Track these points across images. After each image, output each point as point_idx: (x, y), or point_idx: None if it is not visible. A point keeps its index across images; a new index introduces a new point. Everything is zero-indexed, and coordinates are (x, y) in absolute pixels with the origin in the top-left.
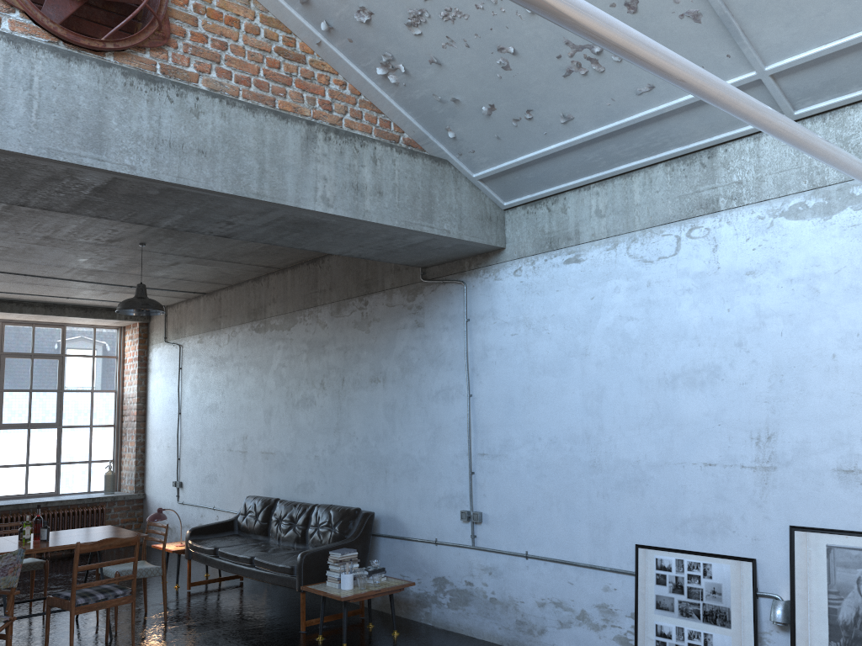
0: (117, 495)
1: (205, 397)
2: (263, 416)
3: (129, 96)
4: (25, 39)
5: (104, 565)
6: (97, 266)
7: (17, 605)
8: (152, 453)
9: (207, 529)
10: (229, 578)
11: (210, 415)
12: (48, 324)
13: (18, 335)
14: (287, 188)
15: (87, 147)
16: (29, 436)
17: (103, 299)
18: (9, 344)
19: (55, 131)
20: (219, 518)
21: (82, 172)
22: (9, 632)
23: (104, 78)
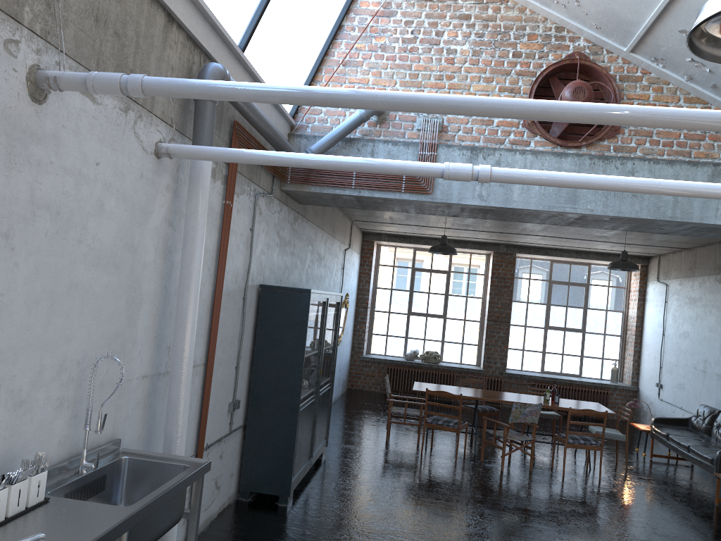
0: (618, 384)
1: (681, 326)
2: (719, 347)
3: (592, 170)
4: (540, 151)
5: (584, 424)
6: (602, 234)
7: (545, 437)
8: (644, 360)
9: (666, 420)
10: (682, 459)
11: (683, 340)
12: (579, 263)
13: (560, 269)
14: (693, 211)
15: (568, 202)
16: (564, 335)
17: (612, 249)
18: (555, 275)
19: (552, 196)
20: (684, 416)
21: (566, 214)
22: (532, 446)
23: (579, 163)
